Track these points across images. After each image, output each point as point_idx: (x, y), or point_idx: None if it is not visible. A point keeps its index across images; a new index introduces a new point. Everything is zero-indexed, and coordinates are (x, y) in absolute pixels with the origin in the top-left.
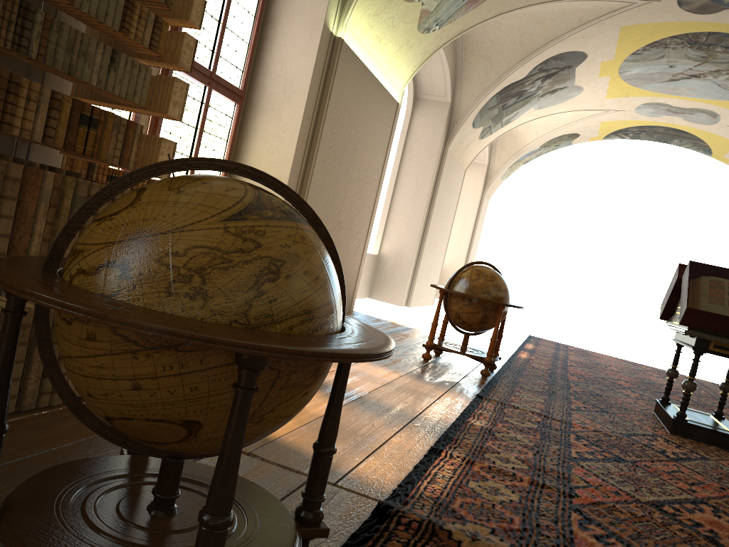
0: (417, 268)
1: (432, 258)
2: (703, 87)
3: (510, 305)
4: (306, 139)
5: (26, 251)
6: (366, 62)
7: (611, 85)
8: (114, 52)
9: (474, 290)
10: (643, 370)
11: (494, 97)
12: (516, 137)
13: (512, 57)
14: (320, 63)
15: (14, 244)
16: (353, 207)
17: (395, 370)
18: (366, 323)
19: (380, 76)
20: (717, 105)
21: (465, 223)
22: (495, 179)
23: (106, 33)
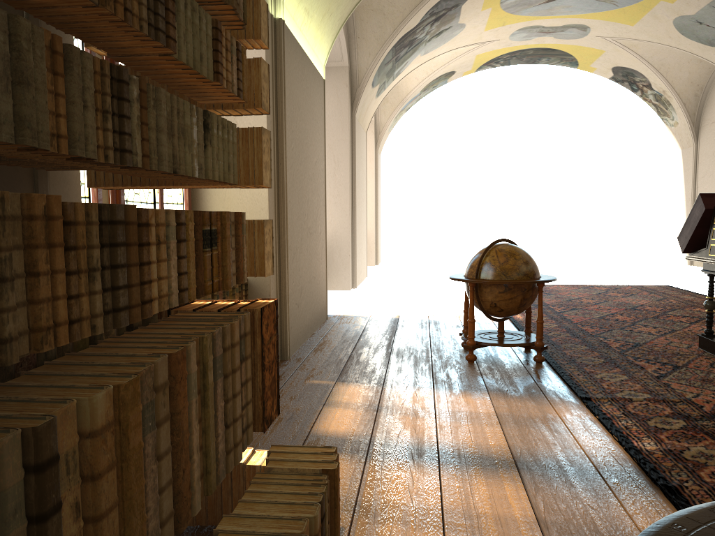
0: (355, 246)
1: (361, 231)
2: (577, 2)
3: (550, 280)
4: (273, 147)
5: (190, 485)
6: (300, 41)
7: (491, 16)
8: (206, 114)
9: (508, 274)
10: (603, 291)
11: (390, 51)
12: (397, 87)
13: (405, 6)
14: (269, 54)
15: (179, 487)
16: (314, 207)
17: (472, 391)
18: (360, 329)
19: (310, 54)
20: (589, 18)
21: (367, 184)
22: (384, 133)
23: (180, 85)
